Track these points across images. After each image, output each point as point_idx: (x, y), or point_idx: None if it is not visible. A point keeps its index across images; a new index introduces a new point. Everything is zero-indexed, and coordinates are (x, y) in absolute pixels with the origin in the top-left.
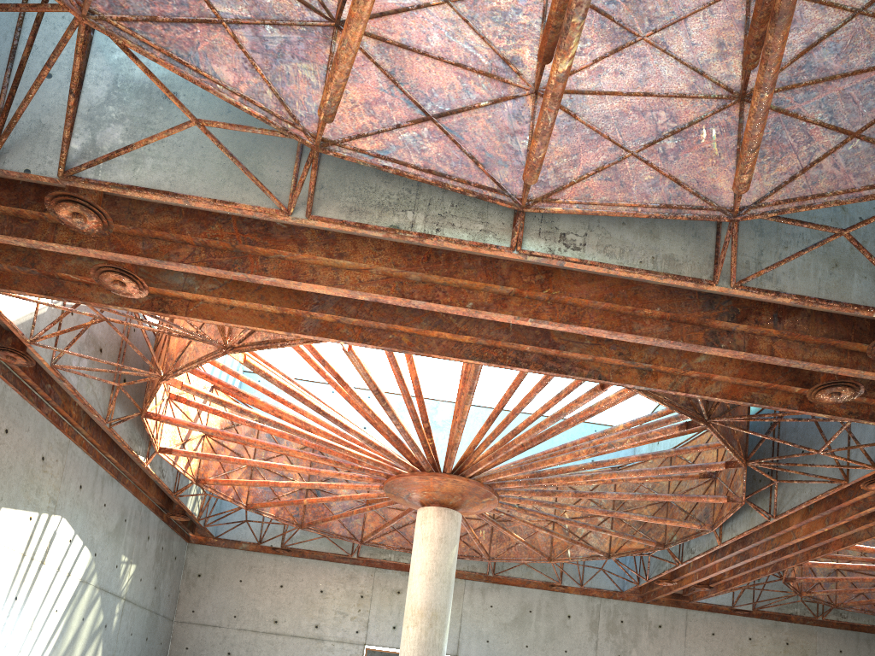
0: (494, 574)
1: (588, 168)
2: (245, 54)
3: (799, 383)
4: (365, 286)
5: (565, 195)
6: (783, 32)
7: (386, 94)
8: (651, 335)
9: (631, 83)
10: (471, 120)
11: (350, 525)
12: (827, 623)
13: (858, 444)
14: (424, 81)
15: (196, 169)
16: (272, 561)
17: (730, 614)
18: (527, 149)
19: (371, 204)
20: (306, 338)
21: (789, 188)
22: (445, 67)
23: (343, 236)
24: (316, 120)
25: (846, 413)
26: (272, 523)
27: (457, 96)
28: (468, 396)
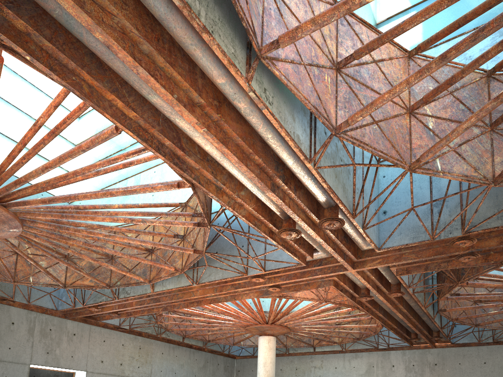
0: None
1: (287, 56)
2: None
3: (272, 223)
4: (107, 28)
5: (279, 65)
6: (440, 67)
7: None
8: (254, 173)
9: (302, 18)
10: None
11: None
12: (158, 338)
13: (257, 257)
14: None
15: None
16: None
17: (114, 330)
18: (262, 16)
19: None
20: None
21: (355, 132)
22: None
23: None
24: None
25: (281, 244)
26: None
27: None
28: (79, 153)
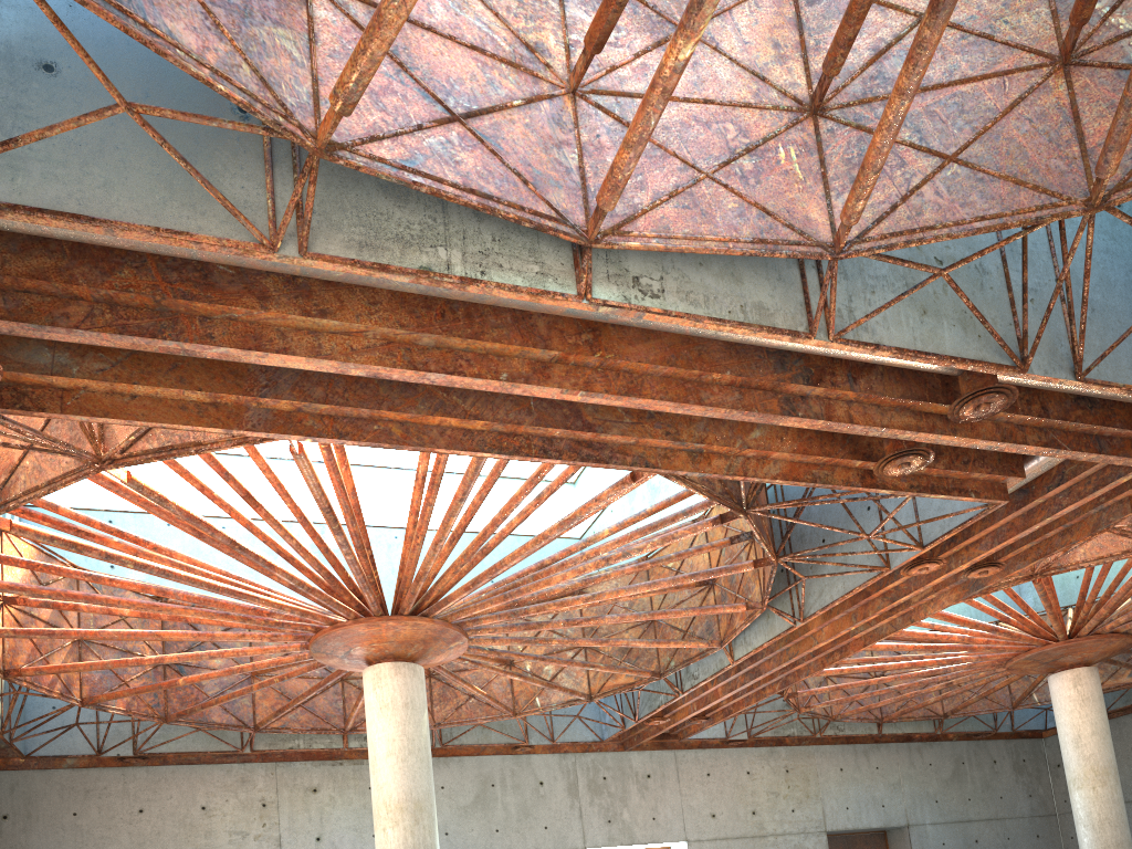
0: (442, 744)
1: (659, 192)
2: (204, 6)
3: (860, 455)
4: (361, 356)
5: (639, 226)
6: (943, 26)
7: (395, 81)
8: (723, 405)
9: (685, 86)
10: (506, 125)
11: (236, 708)
12: (823, 740)
13: (898, 524)
14: (438, 67)
15: (116, 181)
16: (119, 778)
17: (722, 748)
18: (579, 166)
19: (387, 237)
20: (236, 439)
21: (892, 219)
22: (460, 50)
23: (321, 285)
24: (311, 112)
25: (908, 487)
26: (119, 721)
27: (483, 91)
28: (459, 505)
